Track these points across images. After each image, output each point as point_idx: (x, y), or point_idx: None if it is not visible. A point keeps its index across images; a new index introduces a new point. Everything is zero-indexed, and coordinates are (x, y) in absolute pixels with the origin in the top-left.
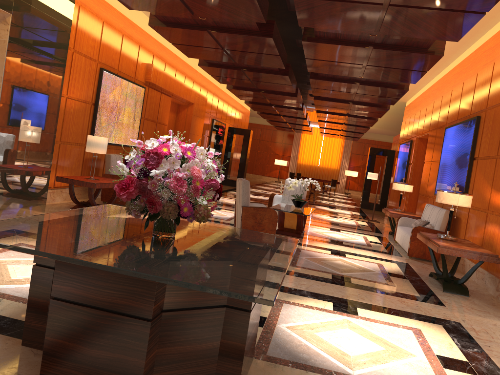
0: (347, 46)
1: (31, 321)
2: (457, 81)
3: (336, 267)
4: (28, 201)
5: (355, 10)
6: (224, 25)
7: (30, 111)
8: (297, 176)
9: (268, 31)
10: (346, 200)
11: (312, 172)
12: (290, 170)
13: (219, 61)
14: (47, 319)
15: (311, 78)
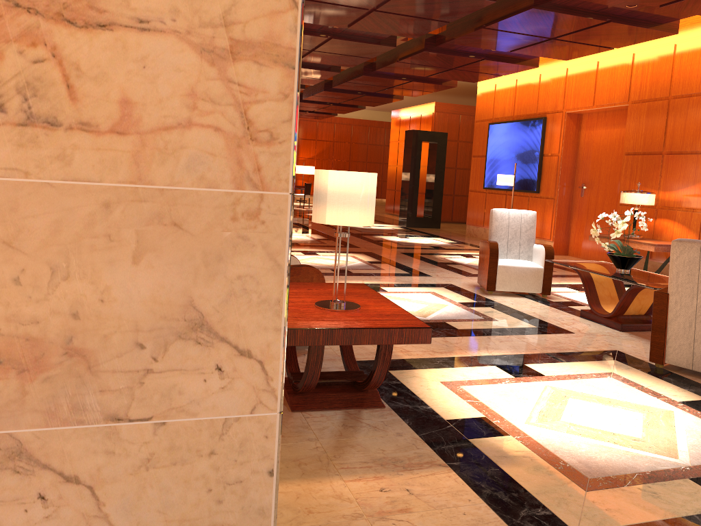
0: None
1: None
2: None
3: None
4: None
5: None
6: None
7: None
8: None
9: None
10: None
11: None
12: None
13: None
14: None
15: (536, 8)
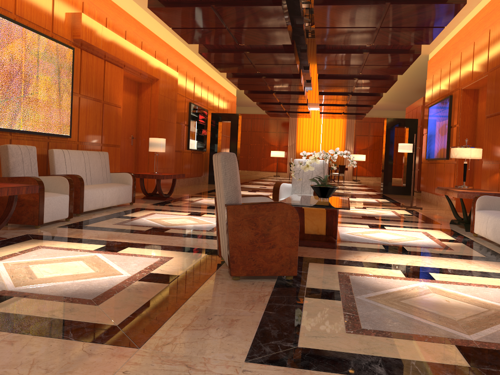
0: None
1: None
2: None
3: (443, 315)
4: None
5: None
6: None
7: None
8: None
9: None
10: (361, 187)
11: None
12: (289, 161)
13: None
14: None
15: (316, 5)
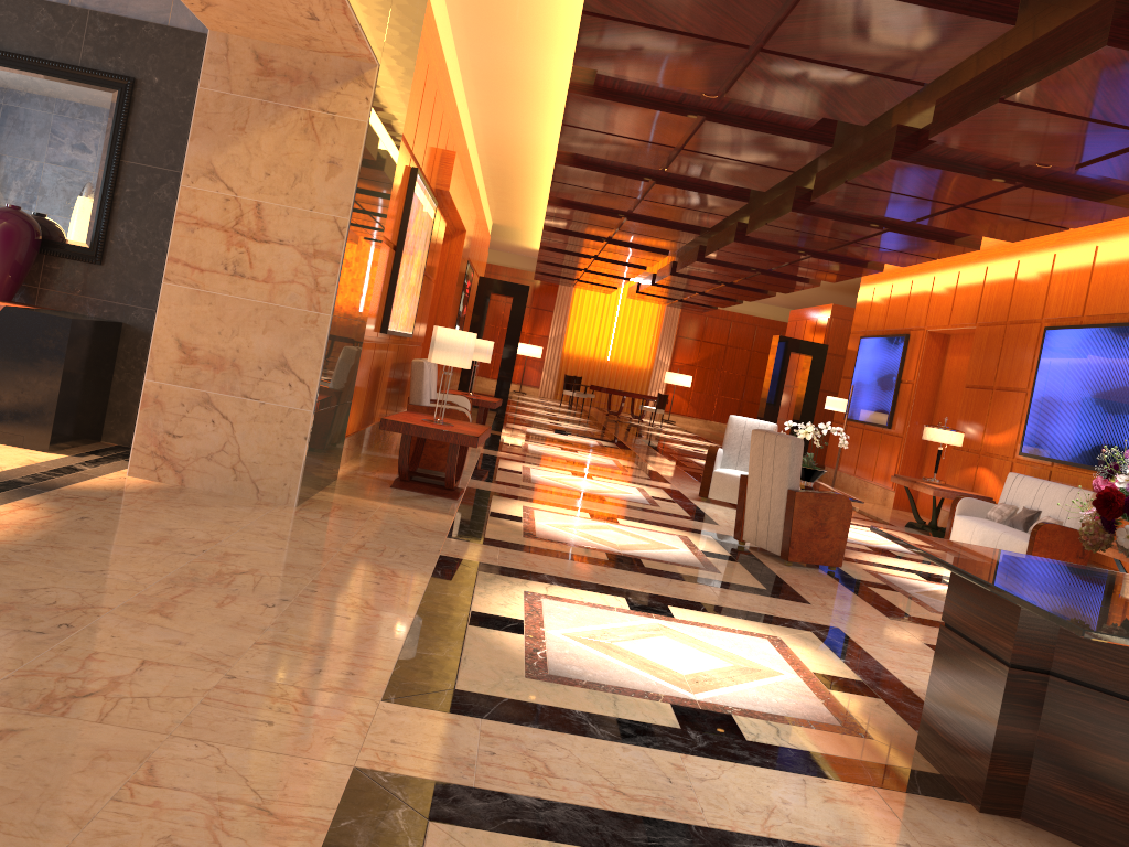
0: (977, 177)
1: (1001, 767)
2: (1069, 240)
3: None
4: (327, 474)
5: (1093, 134)
6: (742, 111)
7: (358, 276)
8: (575, 382)
9: (824, 131)
10: (703, 442)
11: (593, 373)
12: (546, 367)
13: (611, 161)
14: (1034, 763)
15: (794, 211)
